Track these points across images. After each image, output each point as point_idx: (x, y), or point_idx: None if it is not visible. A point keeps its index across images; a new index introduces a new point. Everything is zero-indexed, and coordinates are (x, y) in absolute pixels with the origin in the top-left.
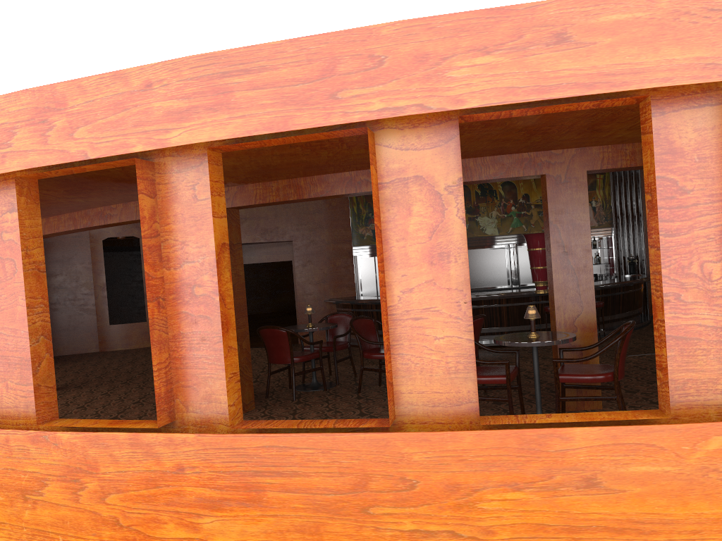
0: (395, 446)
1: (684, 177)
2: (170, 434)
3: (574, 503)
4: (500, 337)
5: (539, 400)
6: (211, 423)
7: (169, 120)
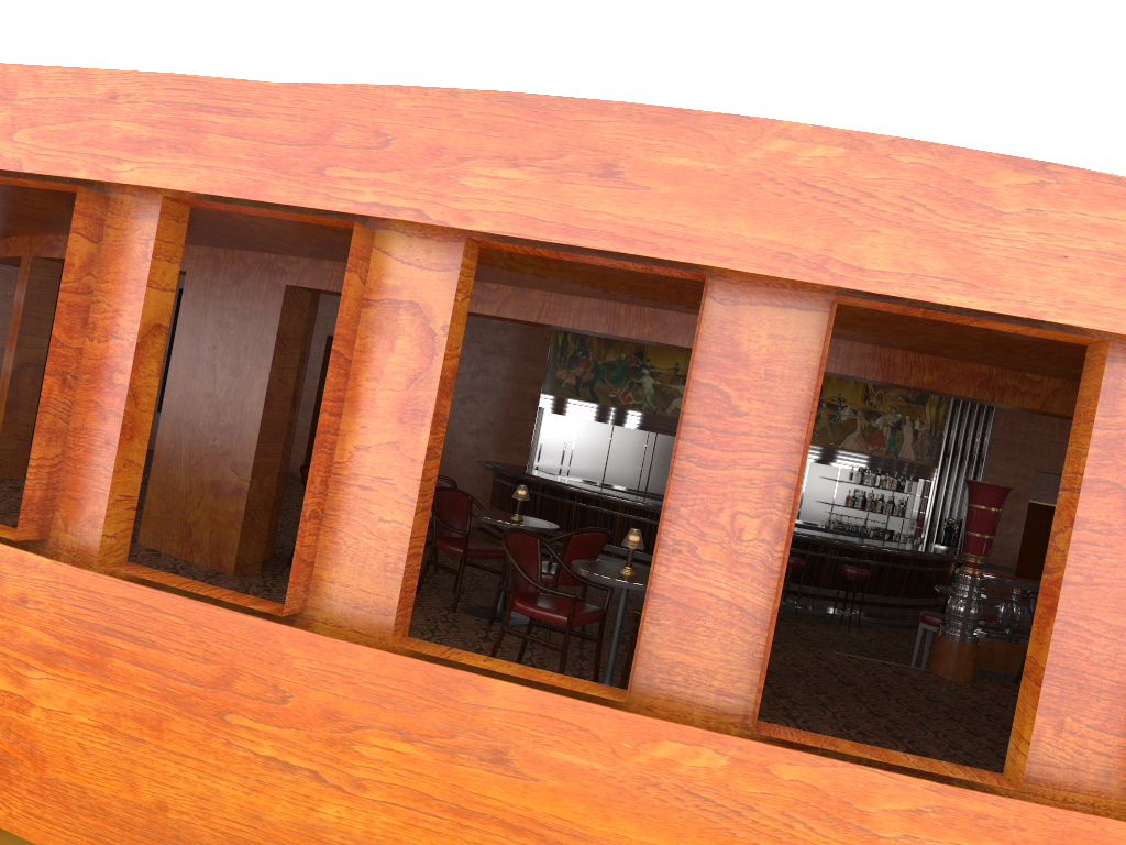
0: (278, 642)
1: (741, 394)
2: (23, 552)
3: (473, 778)
4: (585, 561)
5: (610, 663)
6: (89, 554)
7: (125, 148)
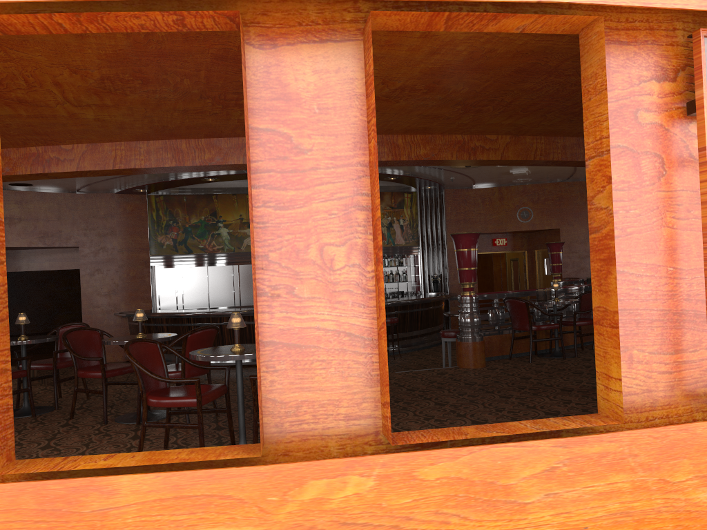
0: None
1: (301, 132)
2: None
3: None
4: (201, 350)
5: (242, 425)
6: None
7: None
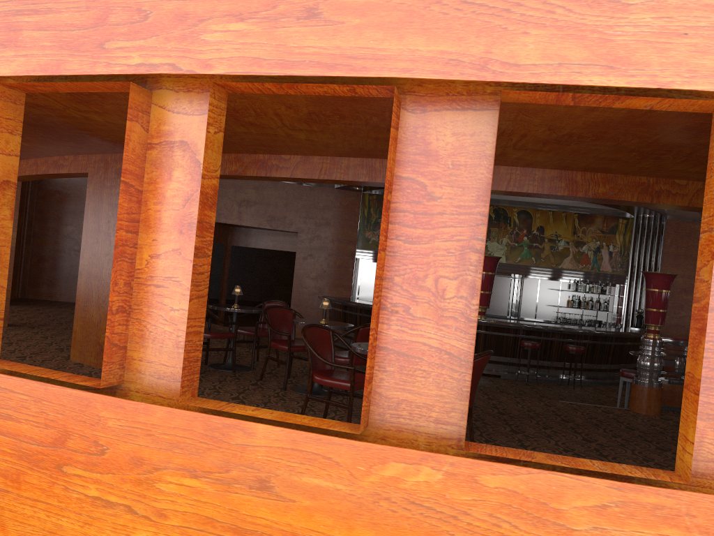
0: (95, 407)
1: (434, 183)
2: None
3: (245, 503)
4: (363, 343)
5: None
6: None
7: None
